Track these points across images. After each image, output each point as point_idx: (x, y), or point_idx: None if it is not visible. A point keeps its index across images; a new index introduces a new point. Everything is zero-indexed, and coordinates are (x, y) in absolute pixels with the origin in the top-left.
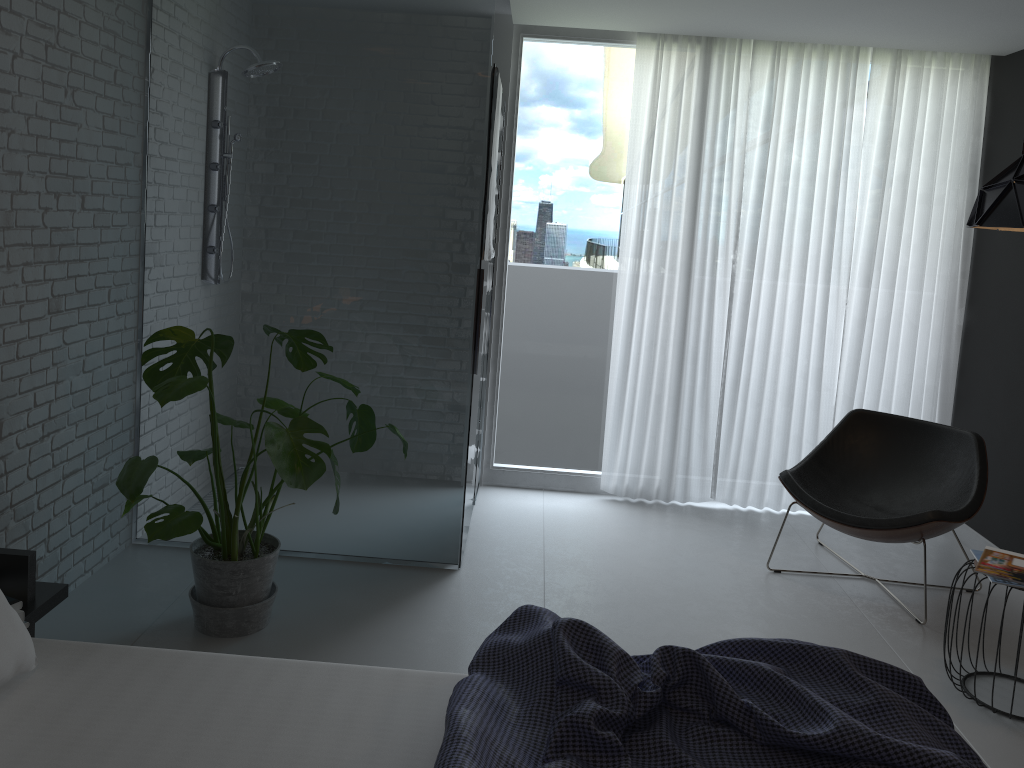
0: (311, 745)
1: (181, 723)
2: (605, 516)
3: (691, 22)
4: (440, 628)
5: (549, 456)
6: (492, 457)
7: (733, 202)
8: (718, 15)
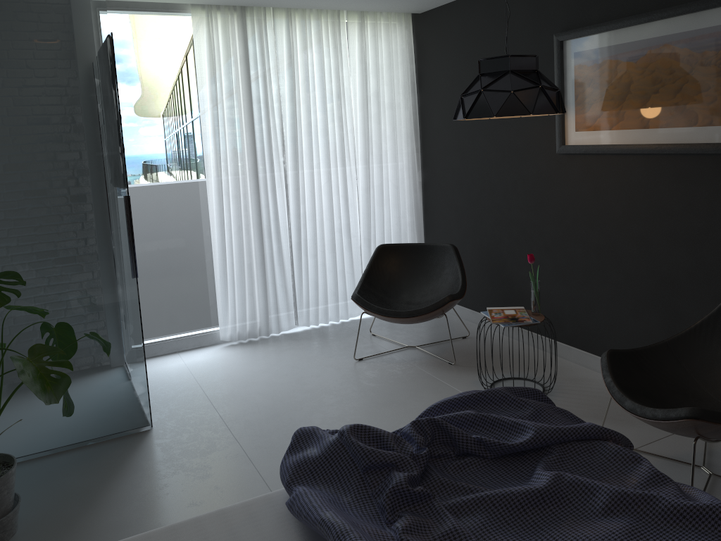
0: None
1: None
2: (233, 357)
3: None
4: (166, 475)
5: (176, 326)
6: None
7: (277, 121)
8: None
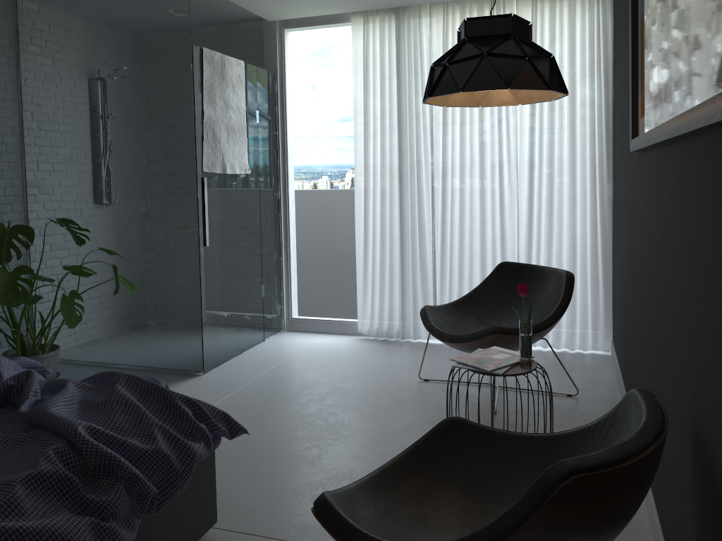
0: None
1: None
2: (346, 347)
3: None
4: None
5: (329, 310)
6: (291, 311)
7: (428, 121)
8: None
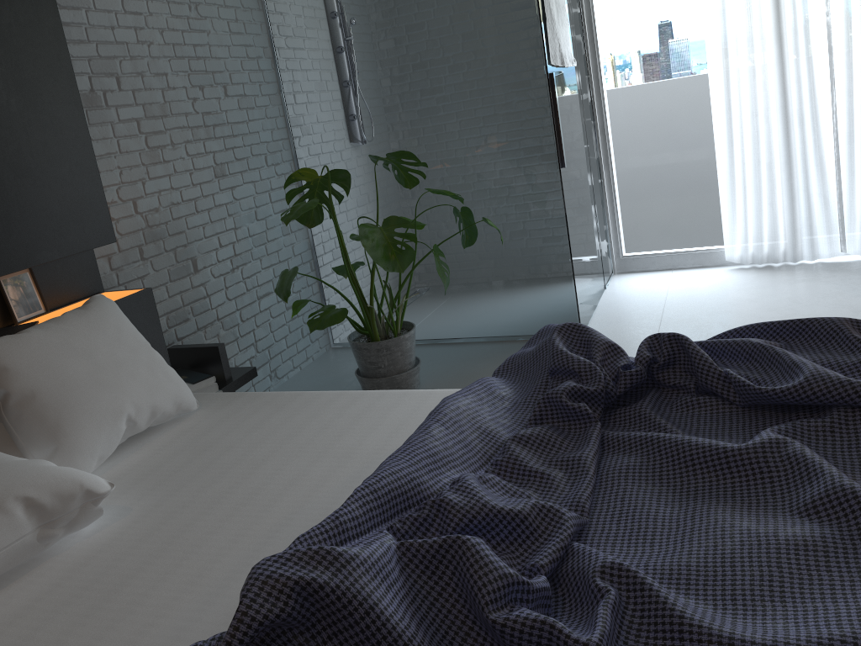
0: (366, 441)
1: (279, 434)
2: (728, 282)
3: None
4: None
5: (673, 239)
6: (620, 248)
7: None
8: None
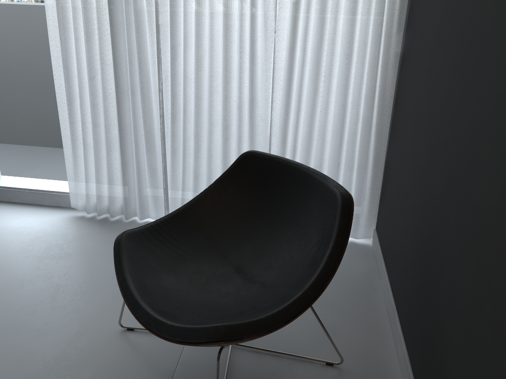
0: None
1: None
2: (46, 240)
3: None
4: None
5: (37, 176)
6: None
7: None
8: None
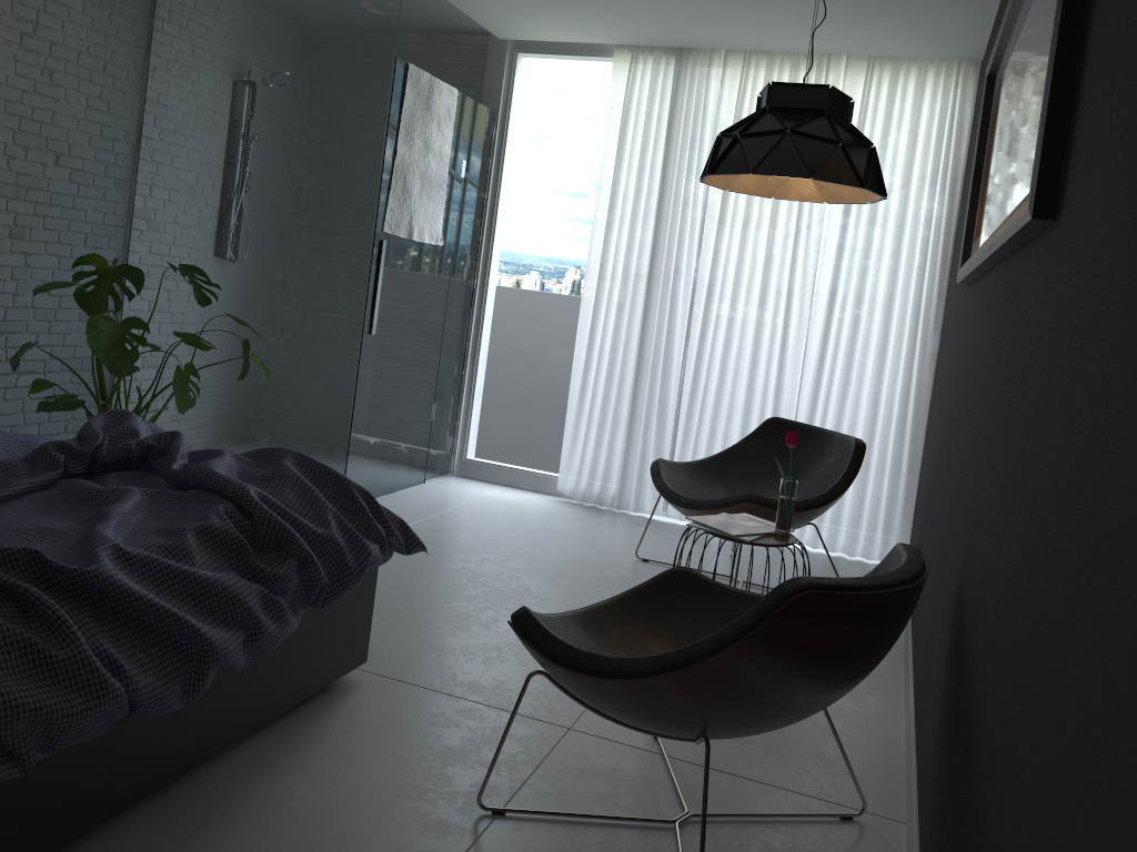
0: None
1: None
2: (538, 508)
3: (636, 29)
4: None
5: (520, 455)
6: (466, 449)
7: (699, 211)
8: (646, 20)
